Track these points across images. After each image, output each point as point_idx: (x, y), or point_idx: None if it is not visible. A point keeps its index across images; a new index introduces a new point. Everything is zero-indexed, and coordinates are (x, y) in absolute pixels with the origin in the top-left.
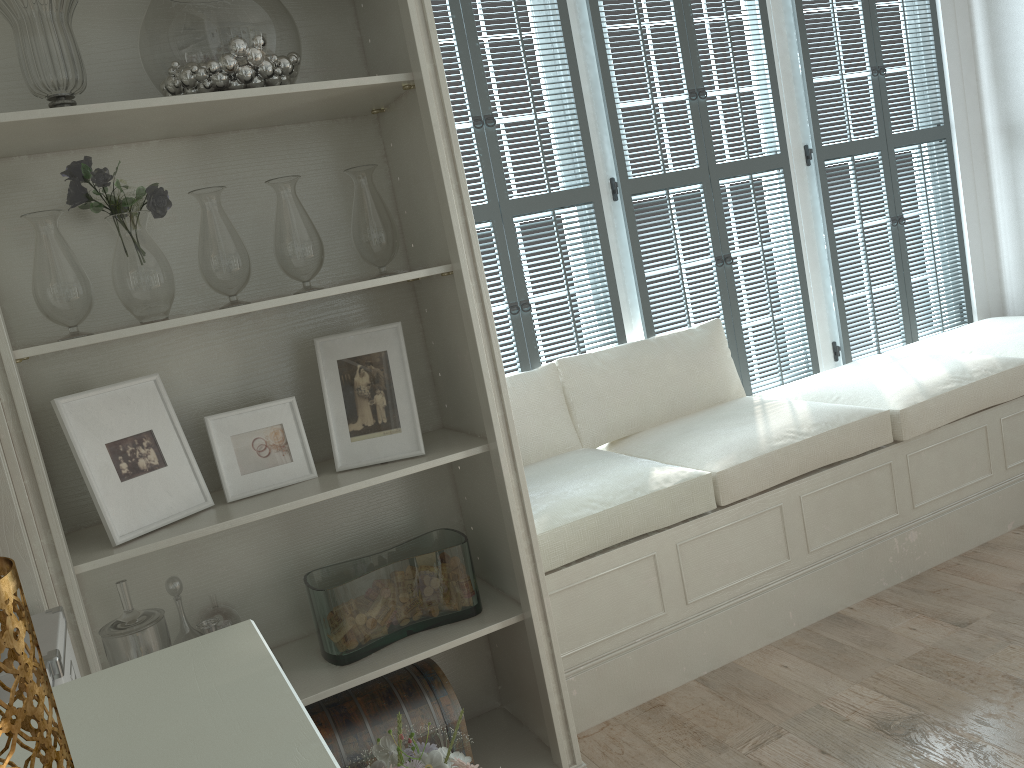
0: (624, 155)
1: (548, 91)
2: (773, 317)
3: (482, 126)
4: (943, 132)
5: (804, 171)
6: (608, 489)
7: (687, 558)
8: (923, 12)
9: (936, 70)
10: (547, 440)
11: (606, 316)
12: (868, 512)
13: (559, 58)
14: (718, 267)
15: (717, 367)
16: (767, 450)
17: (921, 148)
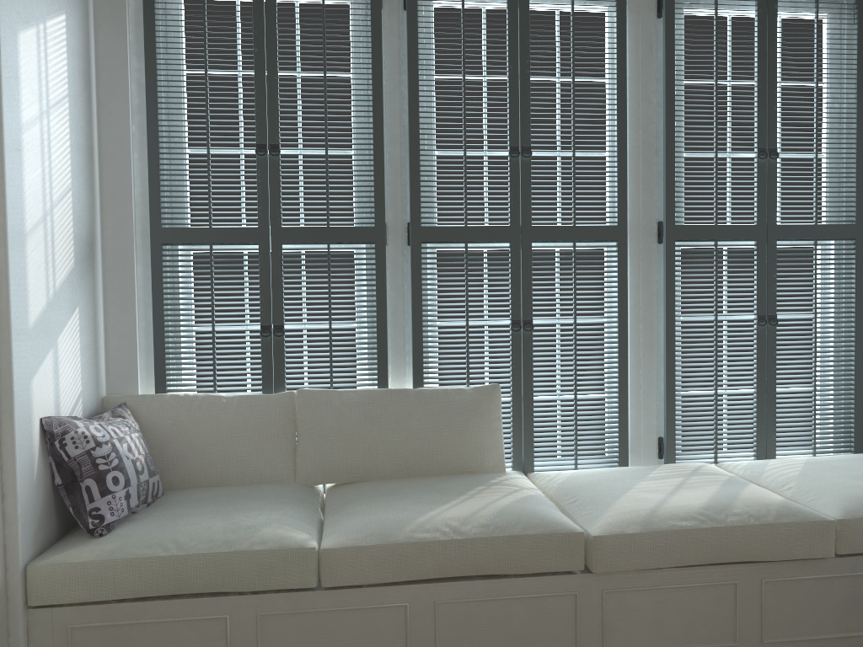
0: (420, 202)
1: (355, 130)
2: (576, 396)
3: (264, 154)
4: (853, 231)
5: (653, 248)
6: (204, 534)
7: (269, 632)
8: (853, 97)
9: (855, 162)
10: (253, 466)
11: (371, 357)
12: (533, 643)
13: (365, 99)
14: (514, 331)
15: (472, 434)
16: (401, 539)
17: (817, 245)
